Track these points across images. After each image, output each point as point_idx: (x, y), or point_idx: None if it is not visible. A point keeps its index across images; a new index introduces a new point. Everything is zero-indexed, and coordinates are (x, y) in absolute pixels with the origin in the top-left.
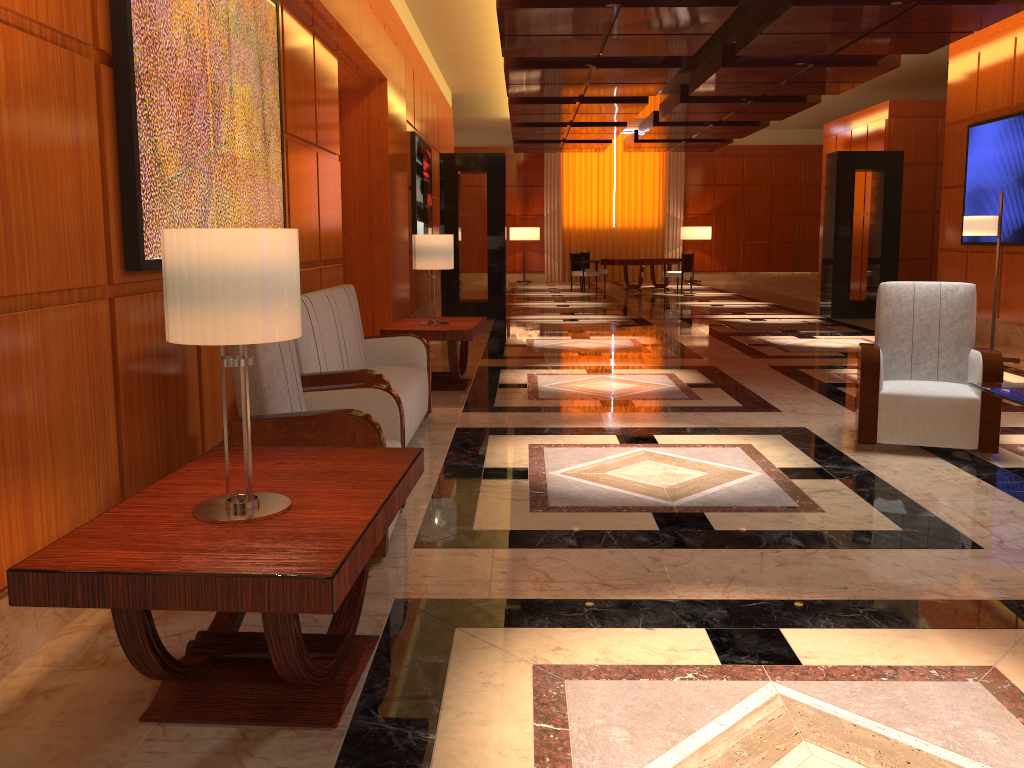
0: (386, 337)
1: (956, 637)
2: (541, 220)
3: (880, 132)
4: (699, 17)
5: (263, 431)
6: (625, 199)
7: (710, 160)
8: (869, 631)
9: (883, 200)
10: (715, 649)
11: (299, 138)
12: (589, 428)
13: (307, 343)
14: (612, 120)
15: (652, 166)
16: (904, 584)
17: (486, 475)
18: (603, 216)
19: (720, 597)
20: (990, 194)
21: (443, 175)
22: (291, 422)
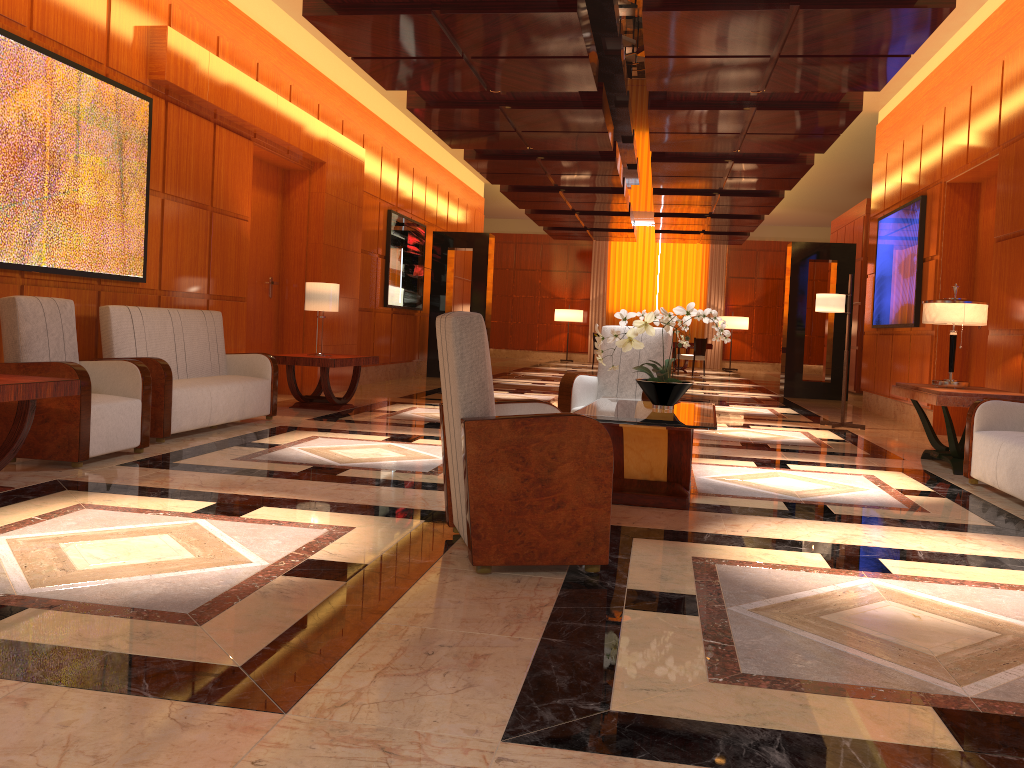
0: (243, 354)
1: (365, 518)
2: (587, 304)
3: (860, 228)
4: (580, 118)
5: (9, 370)
6: (668, 288)
7: (752, 254)
8: (317, 512)
9: (836, 288)
10: (202, 508)
11: (186, 199)
12: (380, 432)
13: (123, 337)
14: (609, 209)
15: (695, 258)
16: (396, 501)
17: (242, 445)
18: (646, 303)
19: (259, 495)
20: (886, 281)
21: (435, 250)
22: (26, 365)
